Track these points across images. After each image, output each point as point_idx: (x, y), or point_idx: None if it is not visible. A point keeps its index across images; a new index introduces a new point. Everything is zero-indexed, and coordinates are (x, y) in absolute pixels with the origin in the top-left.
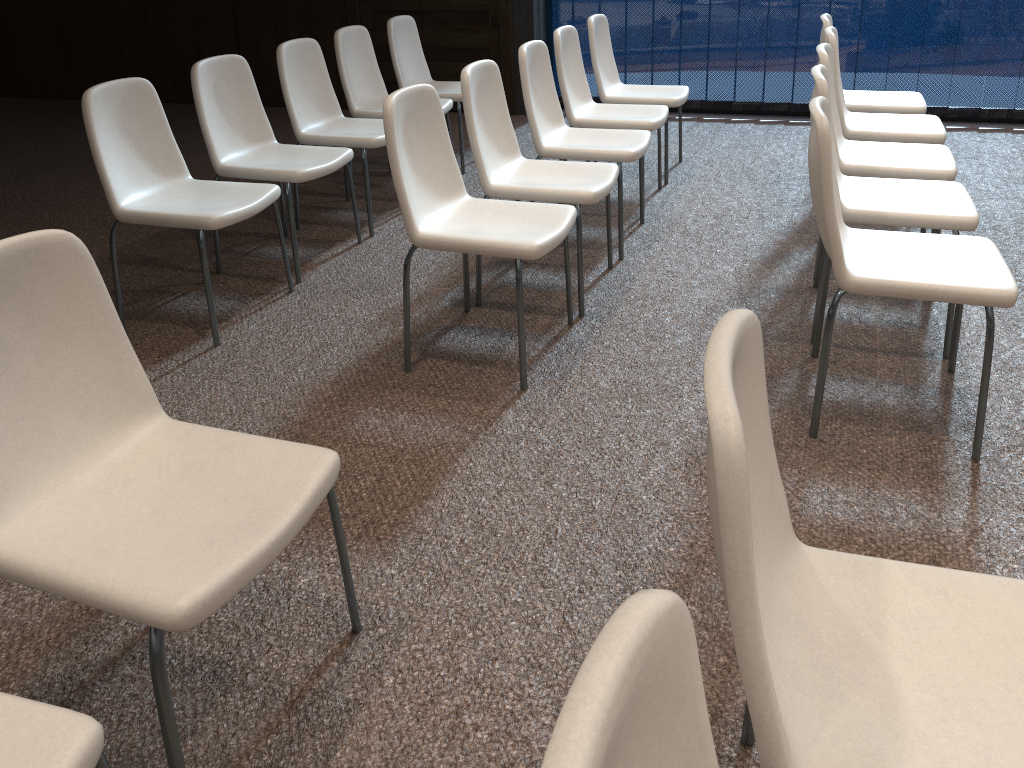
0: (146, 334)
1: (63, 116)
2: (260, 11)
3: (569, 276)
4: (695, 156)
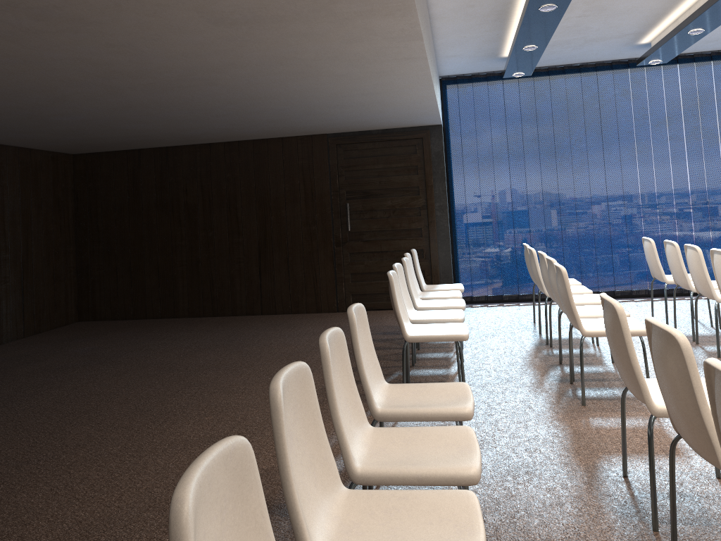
0: None
1: (146, 327)
2: (278, 256)
3: None
4: None
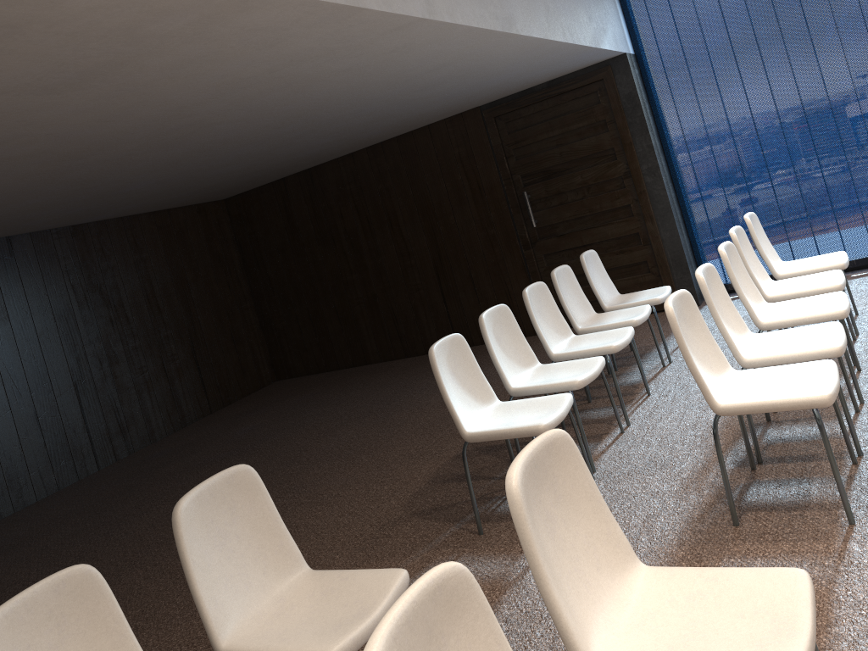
0: (499, 531)
1: (328, 385)
2: (458, 274)
3: (842, 420)
4: (867, 307)
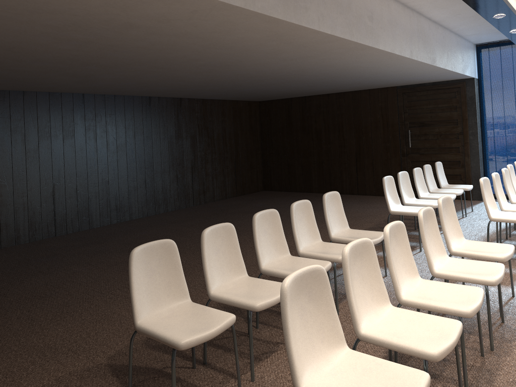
0: None
1: (293, 196)
2: (366, 161)
3: None
4: None
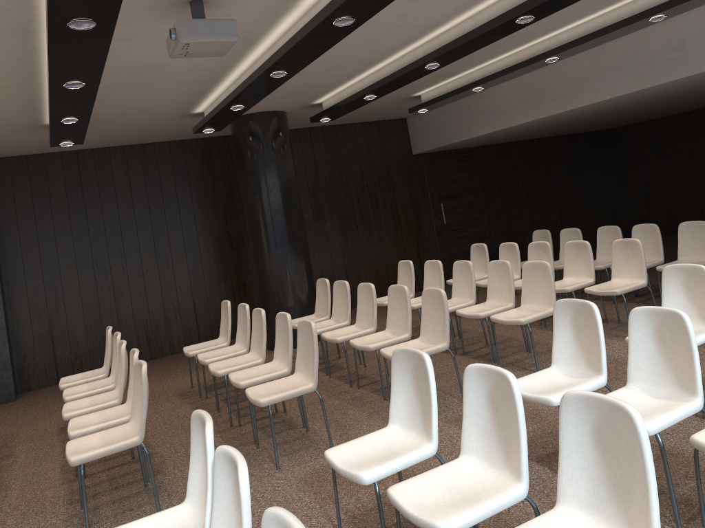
0: None
1: None
2: None
3: None
4: None
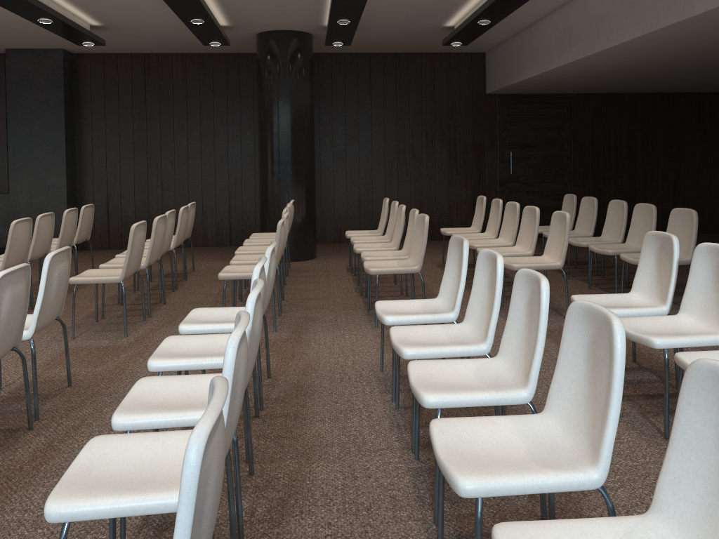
0: None
1: None
2: None
3: None
4: None
